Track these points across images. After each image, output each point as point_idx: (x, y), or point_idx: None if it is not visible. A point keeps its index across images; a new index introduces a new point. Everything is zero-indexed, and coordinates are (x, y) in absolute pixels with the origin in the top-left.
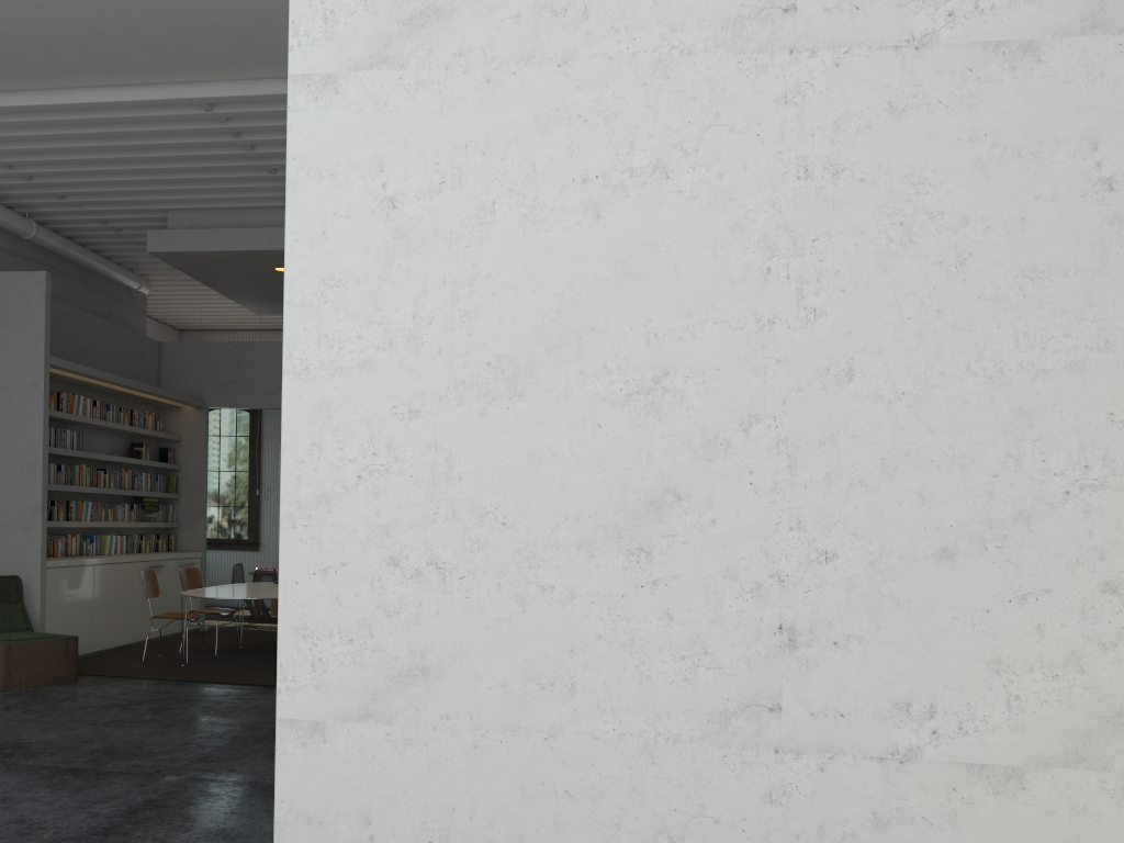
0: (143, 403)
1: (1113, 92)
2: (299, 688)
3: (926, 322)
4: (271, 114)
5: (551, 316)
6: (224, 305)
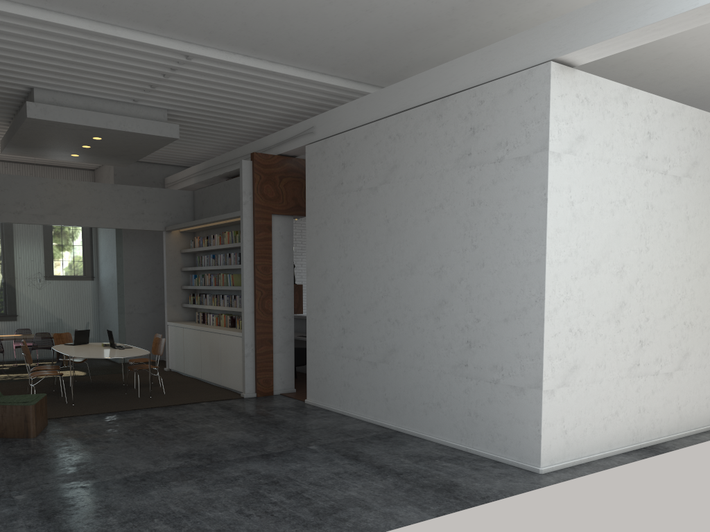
0: None
1: (689, 193)
2: (548, 378)
3: (663, 252)
4: (220, 70)
5: (603, 246)
6: None
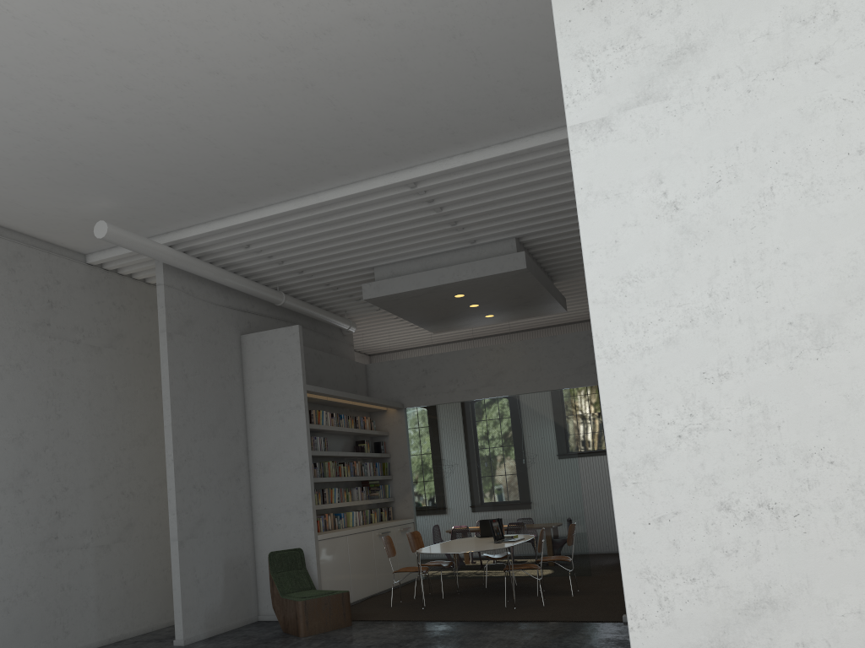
0: (359, 411)
1: None
2: (649, 625)
3: None
4: (459, 180)
5: (847, 273)
6: (404, 331)
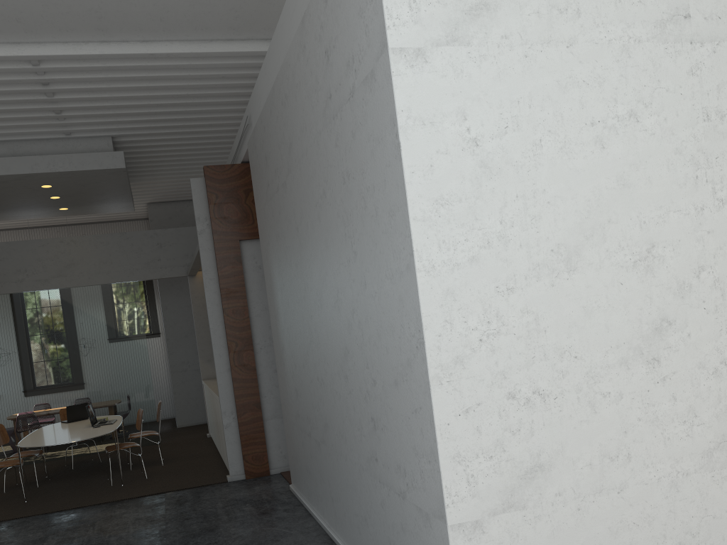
0: None
1: None
2: (460, 500)
3: None
4: (88, 69)
5: (585, 215)
6: None
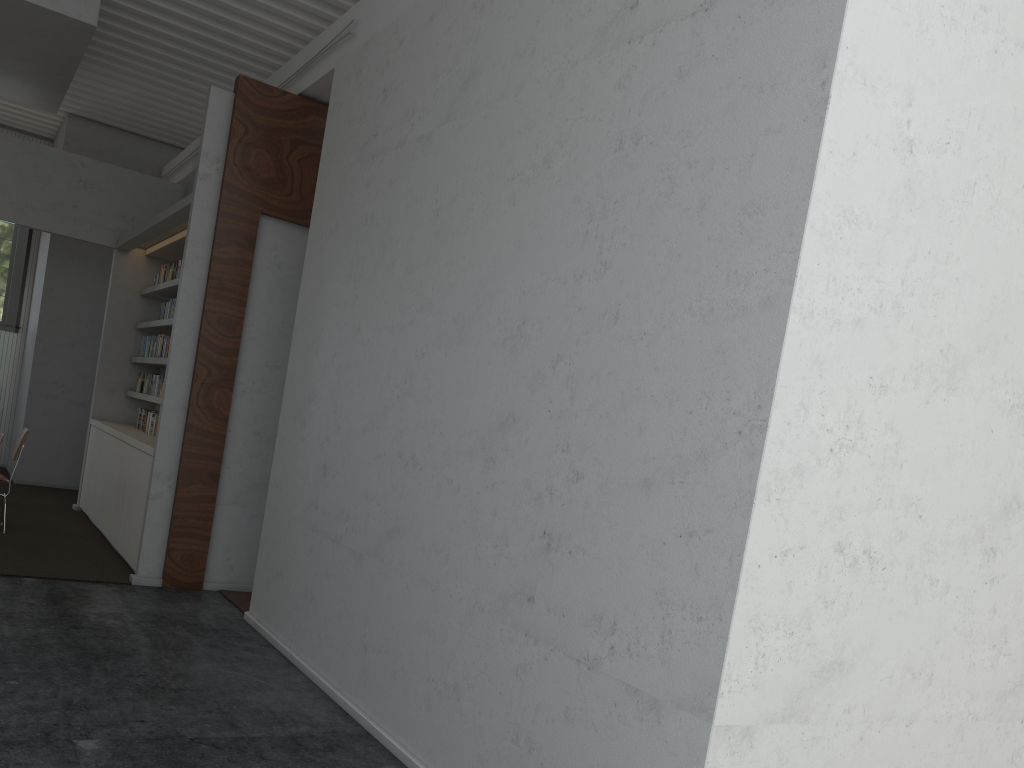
0: None
1: None
2: (739, 689)
3: None
4: None
5: (986, 316)
6: None
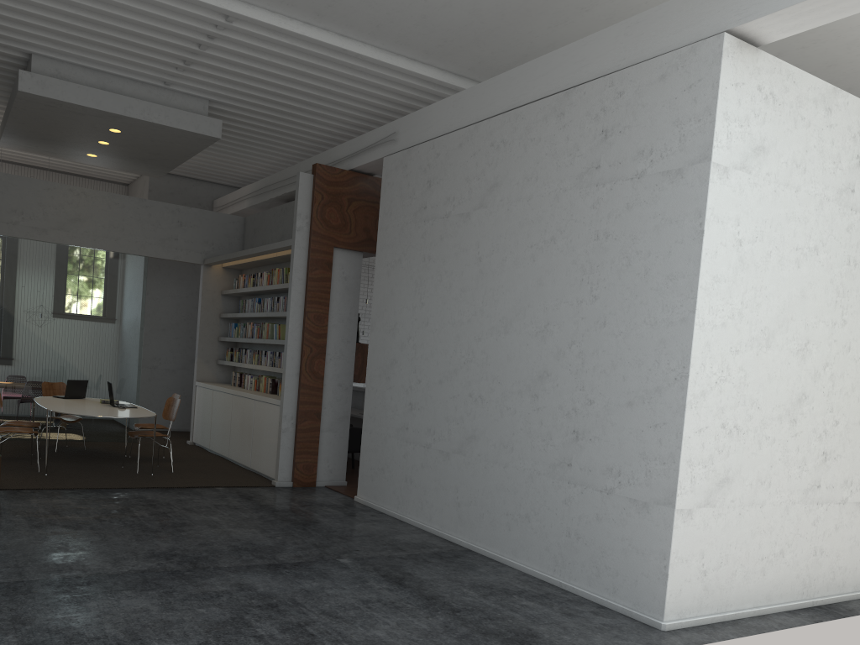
0: None
1: None
2: (685, 492)
3: None
4: (272, 41)
5: (781, 310)
6: None
